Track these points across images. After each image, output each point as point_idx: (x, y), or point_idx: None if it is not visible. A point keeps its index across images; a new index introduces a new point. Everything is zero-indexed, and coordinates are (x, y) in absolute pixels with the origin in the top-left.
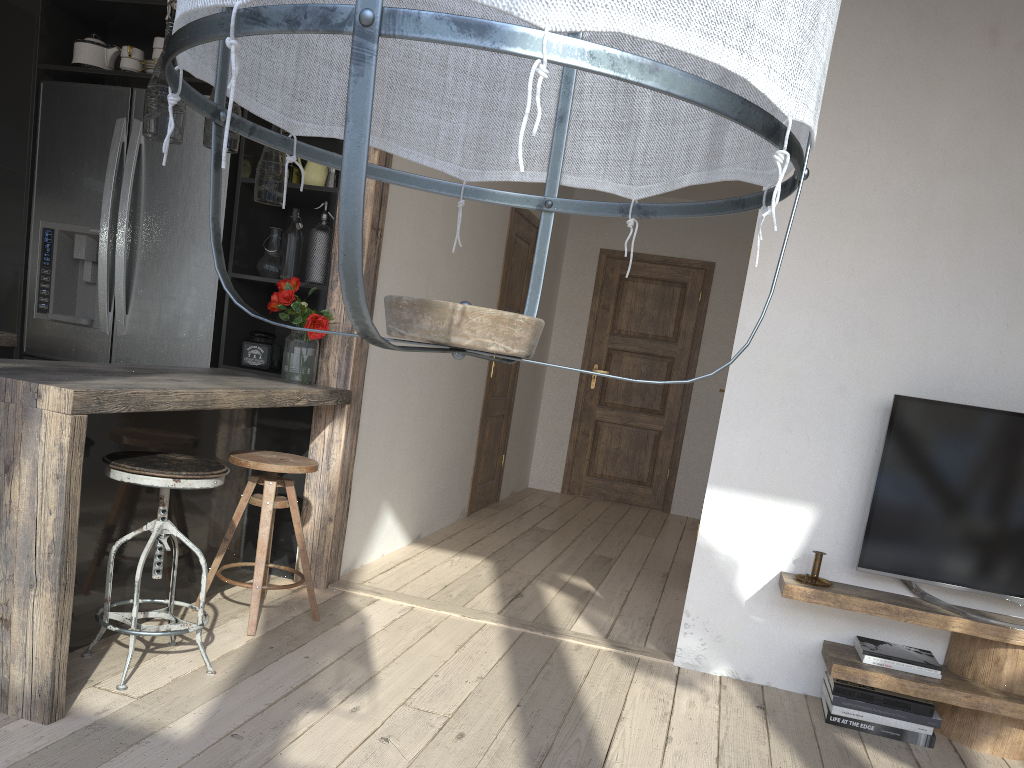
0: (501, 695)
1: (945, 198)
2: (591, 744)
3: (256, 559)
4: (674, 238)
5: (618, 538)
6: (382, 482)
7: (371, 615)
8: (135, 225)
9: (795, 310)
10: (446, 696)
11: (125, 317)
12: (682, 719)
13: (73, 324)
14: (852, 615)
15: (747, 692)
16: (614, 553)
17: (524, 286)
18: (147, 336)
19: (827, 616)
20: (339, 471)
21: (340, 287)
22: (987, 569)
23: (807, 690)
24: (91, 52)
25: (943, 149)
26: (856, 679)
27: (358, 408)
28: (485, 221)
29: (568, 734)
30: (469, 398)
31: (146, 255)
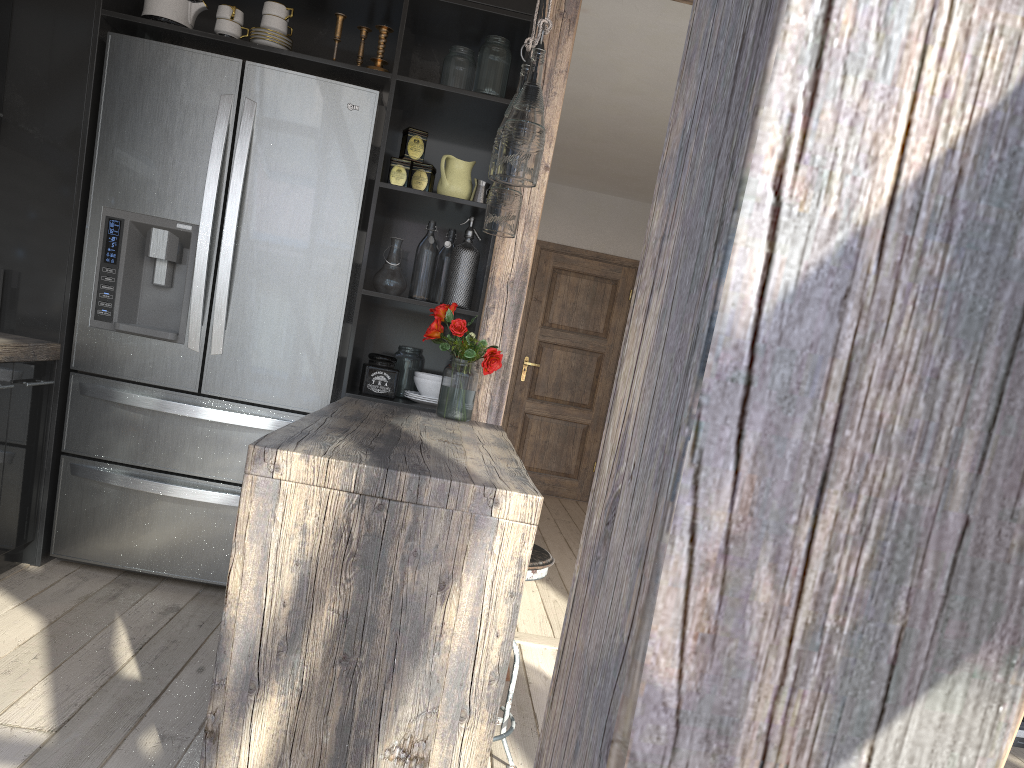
0: None
1: None
2: None
3: None
4: (607, 235)
5: None
6: None
7: (539, 666)
8: (241, 225)
9: None
10: None
11: (224, 333)
12: None
13: (148, 337)
14: None
15: None
16: None
17: None
18: (252, 356)
19: None
20: None
21: (497, 315)
22: None
23: None
24: (174, 5)
25: None
26: None
27: None
28: None
29: None
30: None
31: (255, 262)
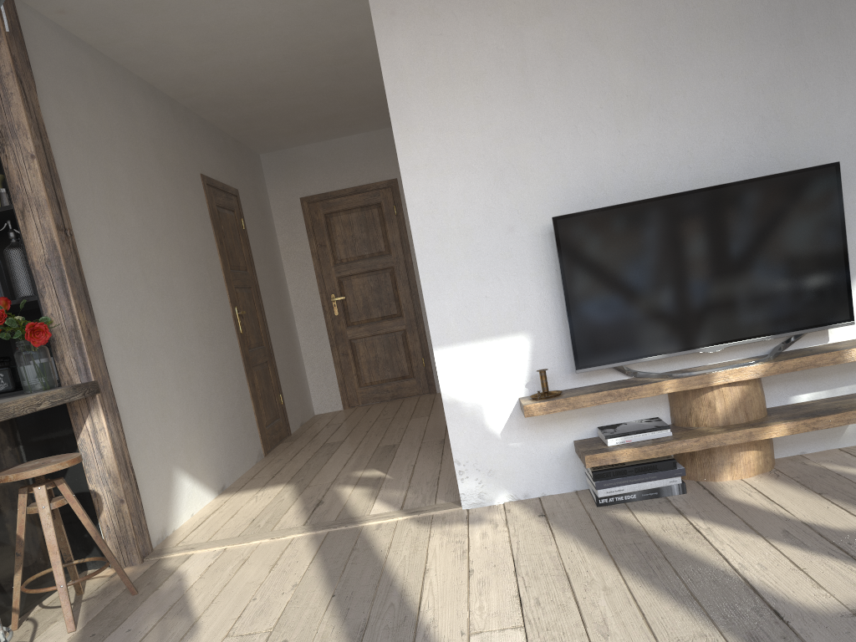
0: (316, 593)
1: (533, 42)
2: (404, 603)
3: (51, 561)
4: (357, 169)
5: (398, 427)
6: (165, 452)
7: (187, 570)
8: None
9: (449, 176)
10: (266, 613)
11: None
12: (479, 551)
13: None
14: (588, 412)
15: (528, 507)
16: (396, 440)
17: (243, 248)
18: None
19: (569, 420)
20: (113, 455)
21: (49, 292)
22: (675, 333)
23: (576, 487)
24: None
25: (516, 2)
26: (607, 461)
27: (111, 394)
28: (181, 200)
29: (382, 603)
30: (226, 356)
31: None
